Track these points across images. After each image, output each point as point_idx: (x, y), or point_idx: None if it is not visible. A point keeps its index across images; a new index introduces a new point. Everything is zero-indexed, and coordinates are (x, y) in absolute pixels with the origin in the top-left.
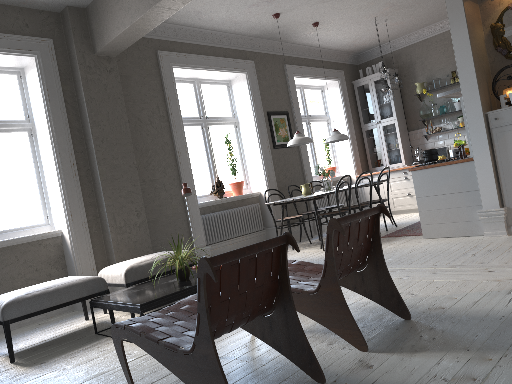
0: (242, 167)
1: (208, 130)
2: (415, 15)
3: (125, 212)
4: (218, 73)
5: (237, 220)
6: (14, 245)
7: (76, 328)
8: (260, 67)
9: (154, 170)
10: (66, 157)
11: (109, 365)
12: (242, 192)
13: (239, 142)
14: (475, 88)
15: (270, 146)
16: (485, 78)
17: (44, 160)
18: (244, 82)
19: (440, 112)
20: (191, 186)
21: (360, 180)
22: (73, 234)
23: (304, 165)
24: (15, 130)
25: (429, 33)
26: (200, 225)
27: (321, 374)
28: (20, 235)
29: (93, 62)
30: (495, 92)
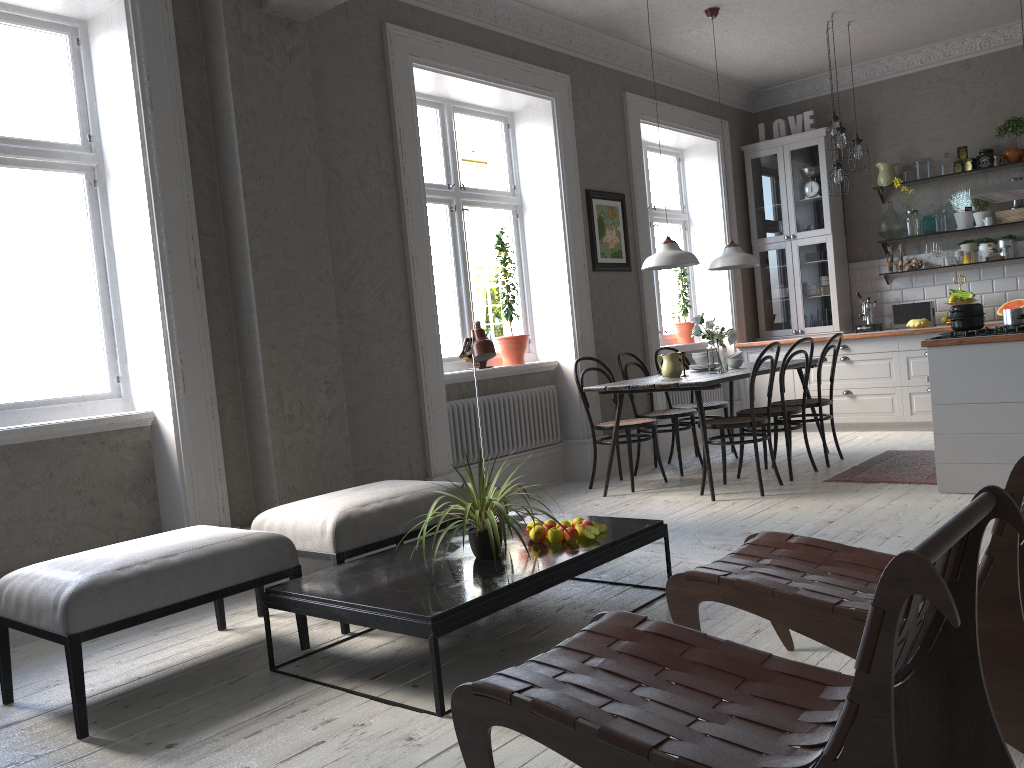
0: (522, 303)
1: (462, 215)
2: (908, 19)
3: (303, 382)
4: (498, 93)
5: (511, 418)
6: (45, 439)
7: (207, 651)
8: (579, 91)
9: (361, 292)
10: (180, 242)
11: (372, 767)
12: (523, 359)
13: (520, 250)
14: None
15: (587, 264)
16: None
17: (120, 245)
18: (546, 119)
19: (922, 229)
20: (433, 335)
21: (791, 356)
22: (183, 425)
23: (646, 312)
24: (57, 165)
25: (916, 63)
26: (445, 424)
27: None
28: (55, 417)
29: (257, 28)
30: None
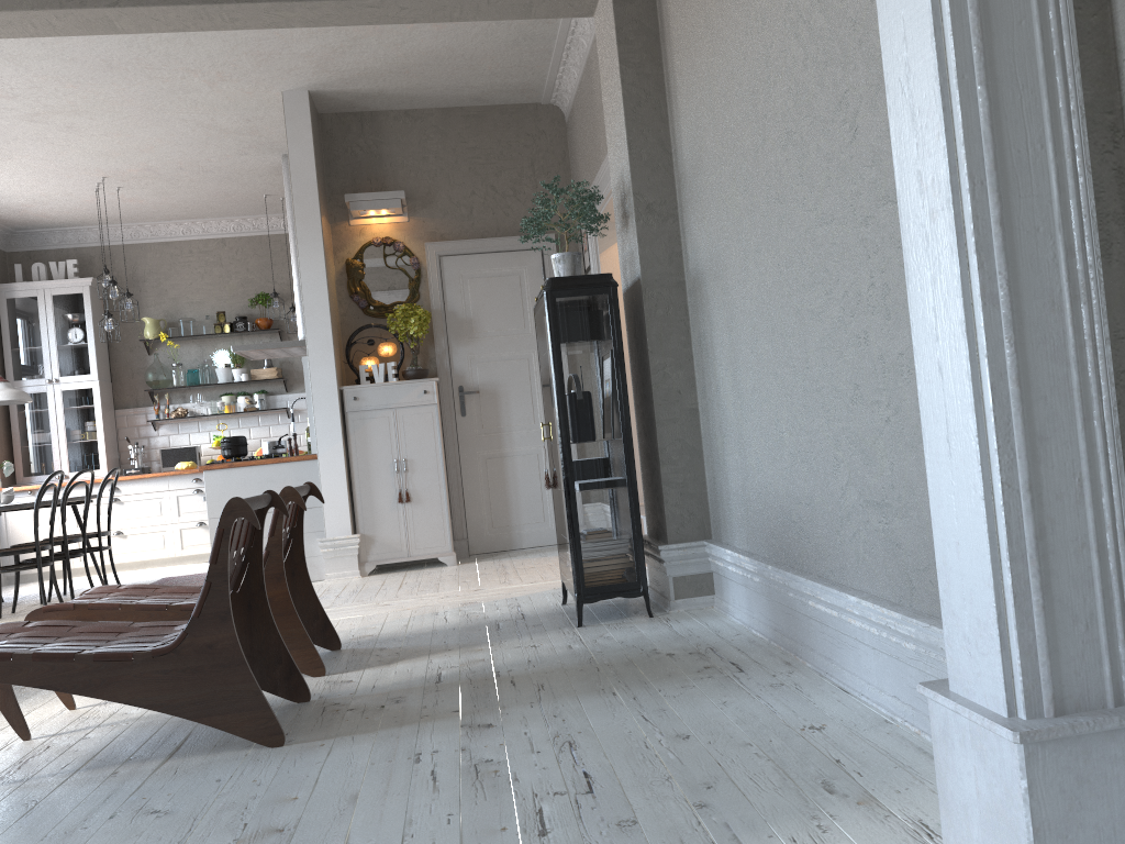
0: None
1: None
2: (173, 195)
3: None
4: None
5: None
6: None
7: None
8: None
9: None
10: None
11: None
12: None
13: None
14: (329, 347)
15: None
16: (337, 336)
17: None
18: None
19: (188, 381)
20: None
21: (73, 486)
22: None
23: None
24: None
25: (178, 233)
26: None
27: (306, 688)
28: None
29: None
30: (350, 358)
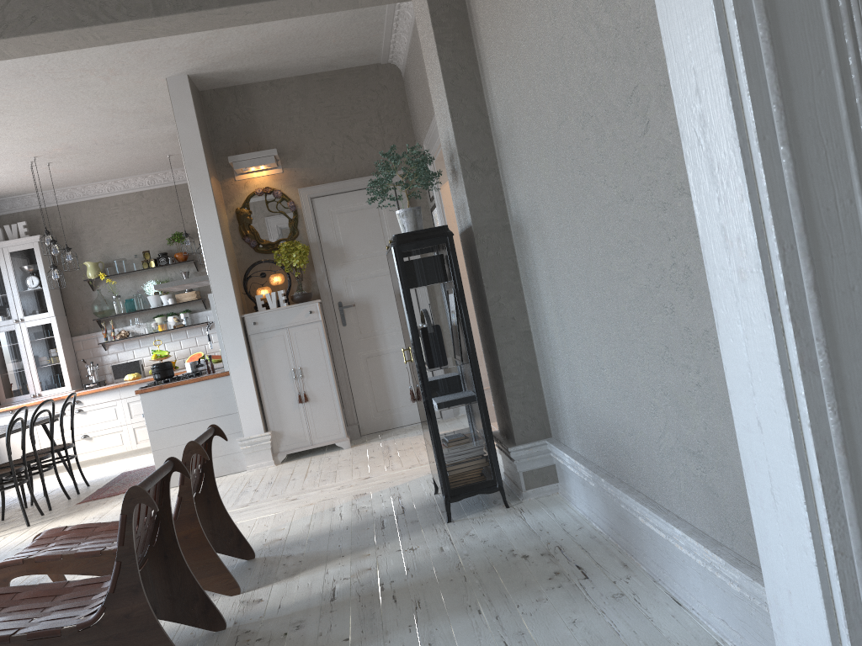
0: None
1: None
2: (94, 164)
3: None
4: None
5: None
6: None
7: None
8: None
9: None
10: None
11: None
12: None
13: None
14: (228, 284)
15: None
16: (235, 273)
17: None
18: None
19: (126, 308)
20: None
21: (38, 415)
22: None
23: None
24: None
25: (104, 191)
26: None
27: (221, 618)
28: None
29: None
30: (247, 290)
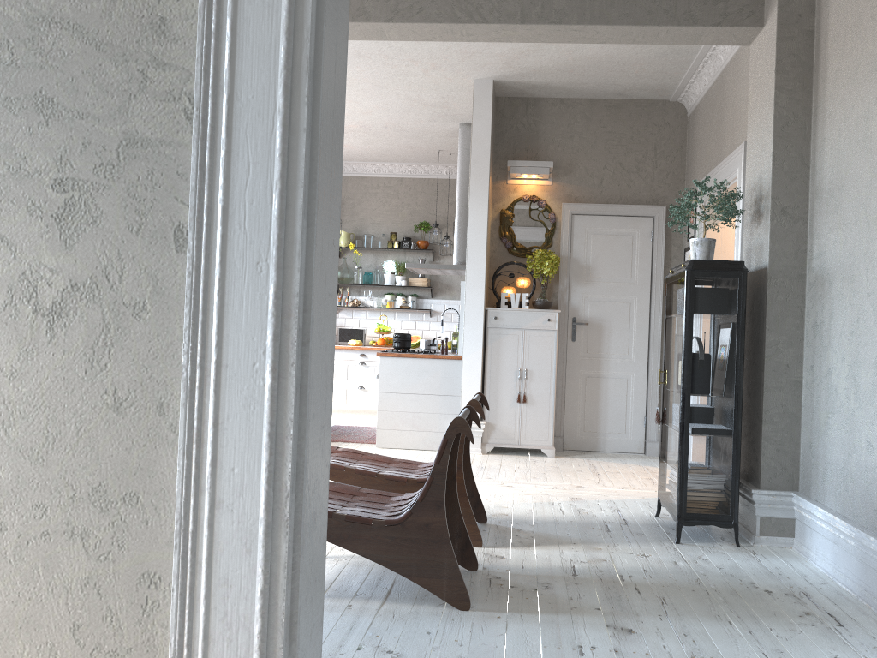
0: None
1: None
2: (374, 145)
3: None
4: None
5: None
6: None
7: None
8: None
9: None
10: None
11: None
12: None
13: None
14: (481, 276)
15: None
16: (487, 267)
17: None
18: None
19: (363, 280)
20: None
21: None
22: None
23: None
24: None
25: (371, 171)
26: None
27: (475, 560)
28: None
29: None
30: (494, 286)
